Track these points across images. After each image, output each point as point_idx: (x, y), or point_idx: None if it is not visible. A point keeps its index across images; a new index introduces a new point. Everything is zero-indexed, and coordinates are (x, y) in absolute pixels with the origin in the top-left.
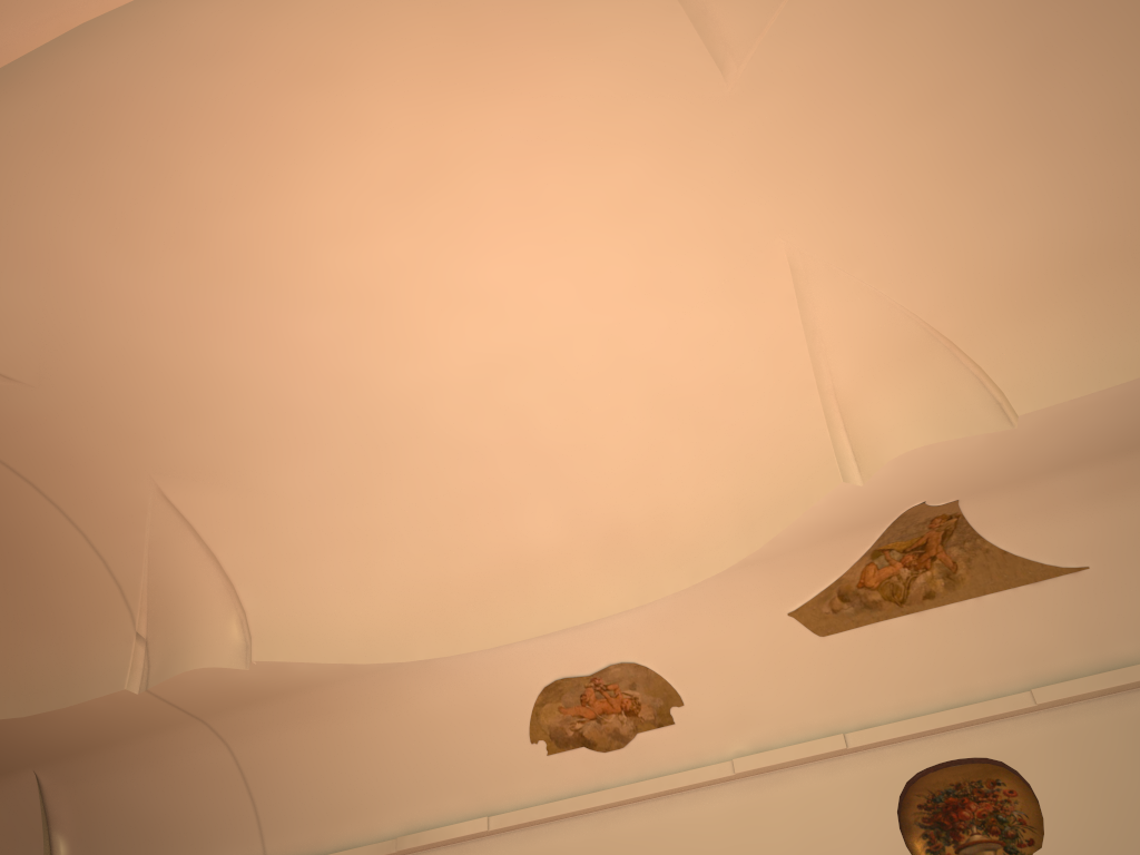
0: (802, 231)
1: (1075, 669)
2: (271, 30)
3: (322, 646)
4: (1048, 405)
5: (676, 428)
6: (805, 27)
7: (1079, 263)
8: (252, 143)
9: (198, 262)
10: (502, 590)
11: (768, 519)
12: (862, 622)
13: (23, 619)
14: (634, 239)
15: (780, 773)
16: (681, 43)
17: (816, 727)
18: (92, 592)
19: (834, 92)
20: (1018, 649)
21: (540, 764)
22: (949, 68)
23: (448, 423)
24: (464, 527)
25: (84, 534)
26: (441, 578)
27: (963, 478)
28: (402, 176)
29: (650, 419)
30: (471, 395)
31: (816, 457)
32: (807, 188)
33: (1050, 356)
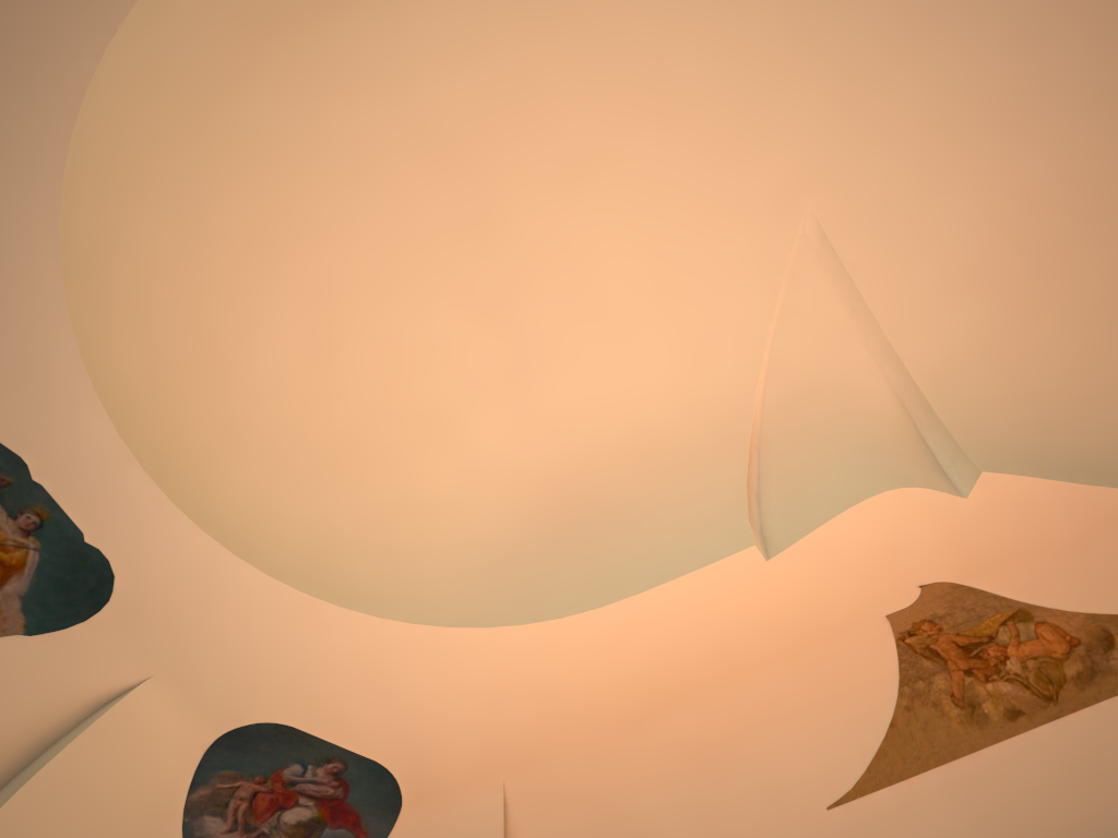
0: (705, 0)
1: None
2: None
3: None
4: None
5: None
6: (743, 279)
7: None
8: None
9: None
10: None
11: None
12: None
13: None
14: None
15: None
16: (871, 277)
17: None
18: None
19: (691, 192)
20: None
21: None
22: (572, 219)
23: None
24: None
25: None
26: None
27: None
28: None
29: None
30: None
31: None
32: (702, 62)
33: None
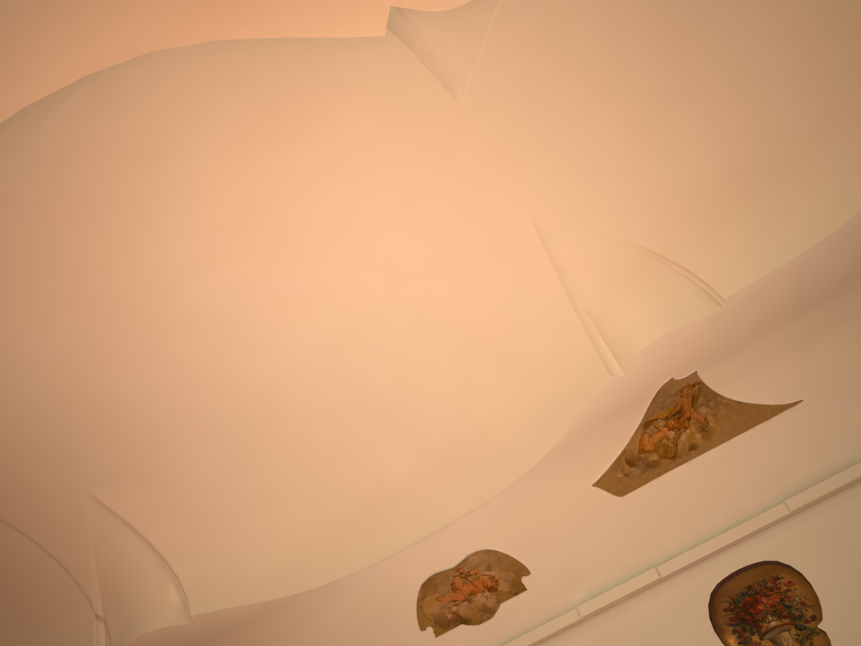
0: (536, 198)
1: (813, 478)
2: (113, 128)
3: (243, 591)
4: (743, 286)
5: (478, 363)
6: (505, 51)
7: (739, 180)
8: (115, 215)
9: (91, 313)
10: (374, 516)
11: (561, 416)
12: (648, 479)
13: (3, 624)
14: (415, 230)
15: (615, 609)
16: (418, 80)
17: (633, 567)
18: (55, 590)
19: (536, 94)
20: (767, 473)
21: (431, 645)
22: (613, 61)
23: (306, 397)
24: (335, 473)
25: (40, 545)
26: (325, 517)
27: (696, 353)
28: (233, 218)
29: (457, 360)
30: (319, 372)
31: (585, 361)
32: (533, 167)
33: (736, 251)
